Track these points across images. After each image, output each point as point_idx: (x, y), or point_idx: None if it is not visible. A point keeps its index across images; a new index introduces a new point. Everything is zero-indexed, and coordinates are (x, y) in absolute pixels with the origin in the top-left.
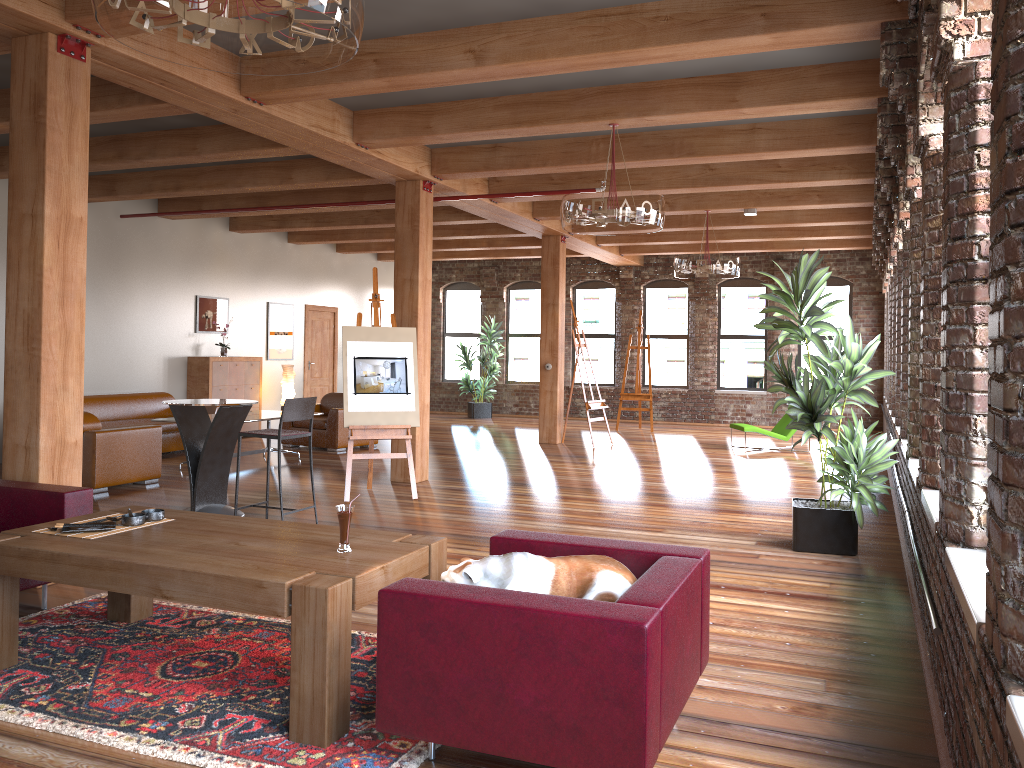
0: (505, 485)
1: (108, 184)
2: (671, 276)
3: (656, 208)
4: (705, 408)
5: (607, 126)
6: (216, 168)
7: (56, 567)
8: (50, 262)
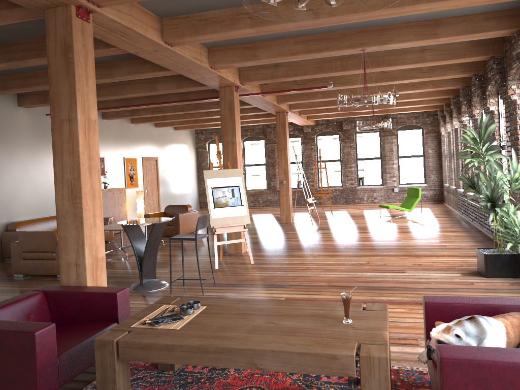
0: (291, 250)
1: (42, 97)
2: (330, 129)
3: (394, 95)
4: (352, 196)
5: (359, 51)
6: (109, 84)
7: (170, 353)
8: (82, 148)
